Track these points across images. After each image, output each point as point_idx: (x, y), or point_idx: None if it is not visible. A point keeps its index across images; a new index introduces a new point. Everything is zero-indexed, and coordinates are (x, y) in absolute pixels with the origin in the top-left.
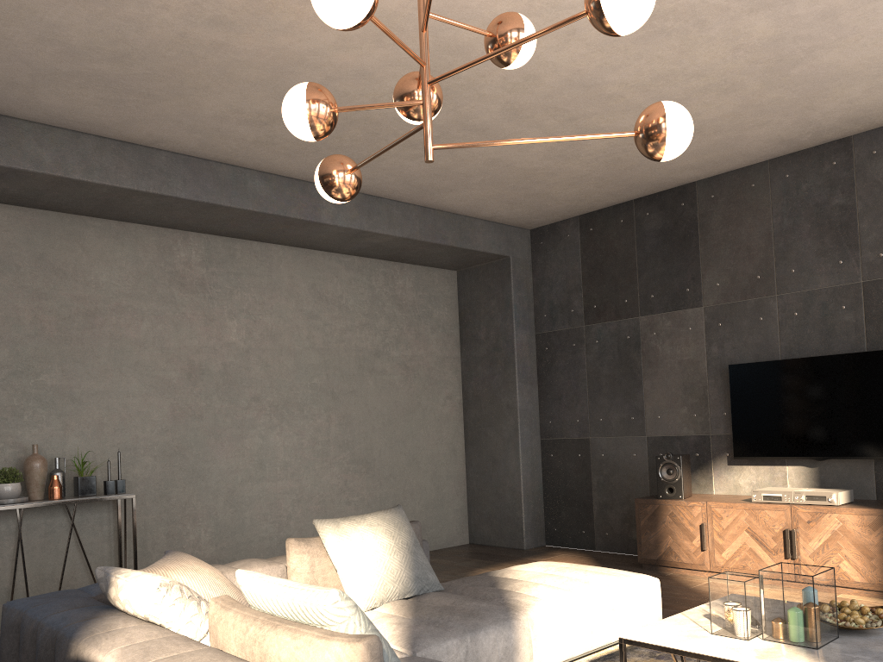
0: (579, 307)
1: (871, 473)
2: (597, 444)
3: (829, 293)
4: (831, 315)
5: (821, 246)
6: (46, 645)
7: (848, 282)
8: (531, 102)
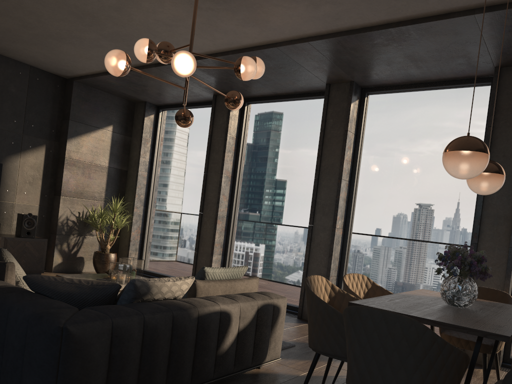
0: None
1: None
2: None
3: None
4: None
5: None
6: (165, 323)
7: None
8: None
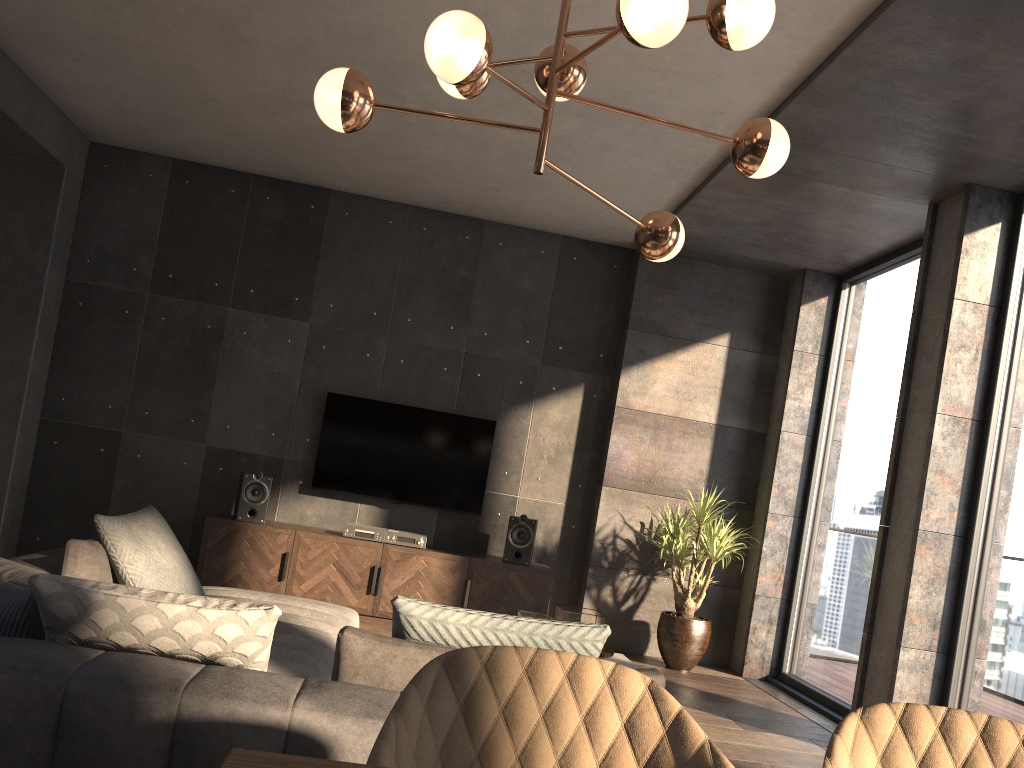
0: (147, 269)
1: (434, 522)
2: (133, 441)
3: (436, 352)
4: (433, 372)
5: (439, 306)
6: (21, 706)
7: (454, 348)
8: (329, 54)
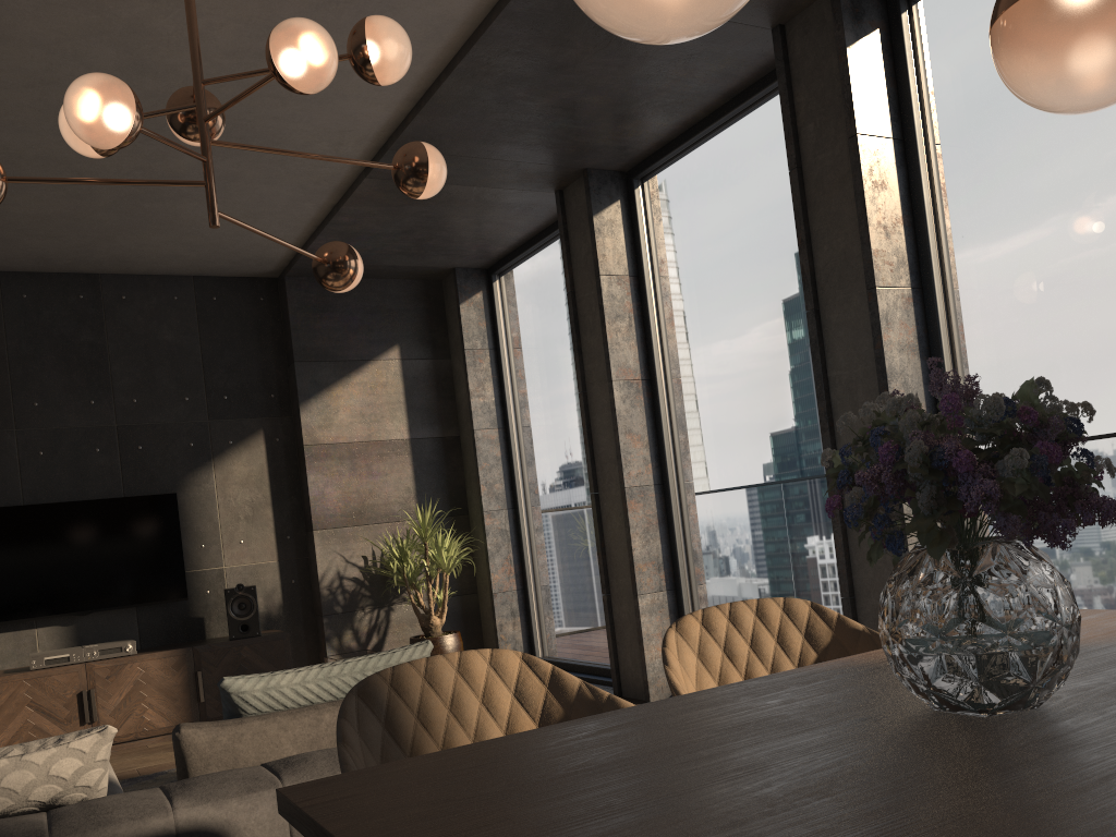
0: None
1: (134, 622)
2: None
3: (81, 433)
4: (85, 457)
5: (70, 381)
6: None
7: (103, 424)
8: None
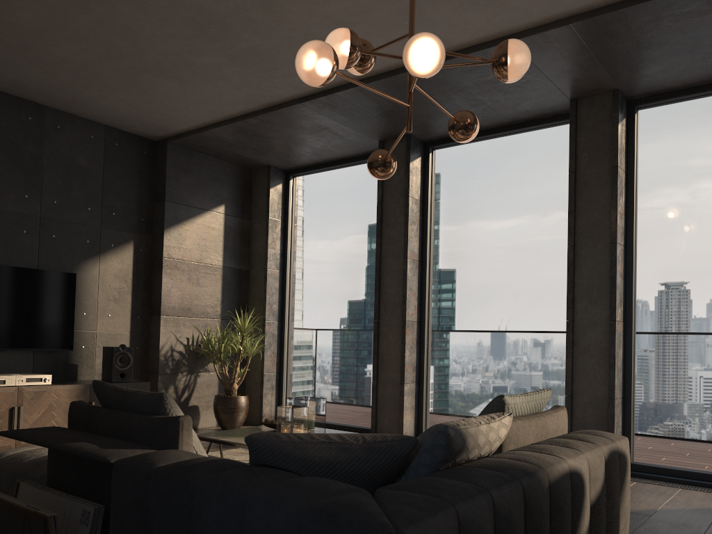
0: None
1: (31, 361)
2: None
3: (15, 217)
4: (15, 234)
5: (12, 177)
6: (518, 503)
7: (31, 213)
8: None
